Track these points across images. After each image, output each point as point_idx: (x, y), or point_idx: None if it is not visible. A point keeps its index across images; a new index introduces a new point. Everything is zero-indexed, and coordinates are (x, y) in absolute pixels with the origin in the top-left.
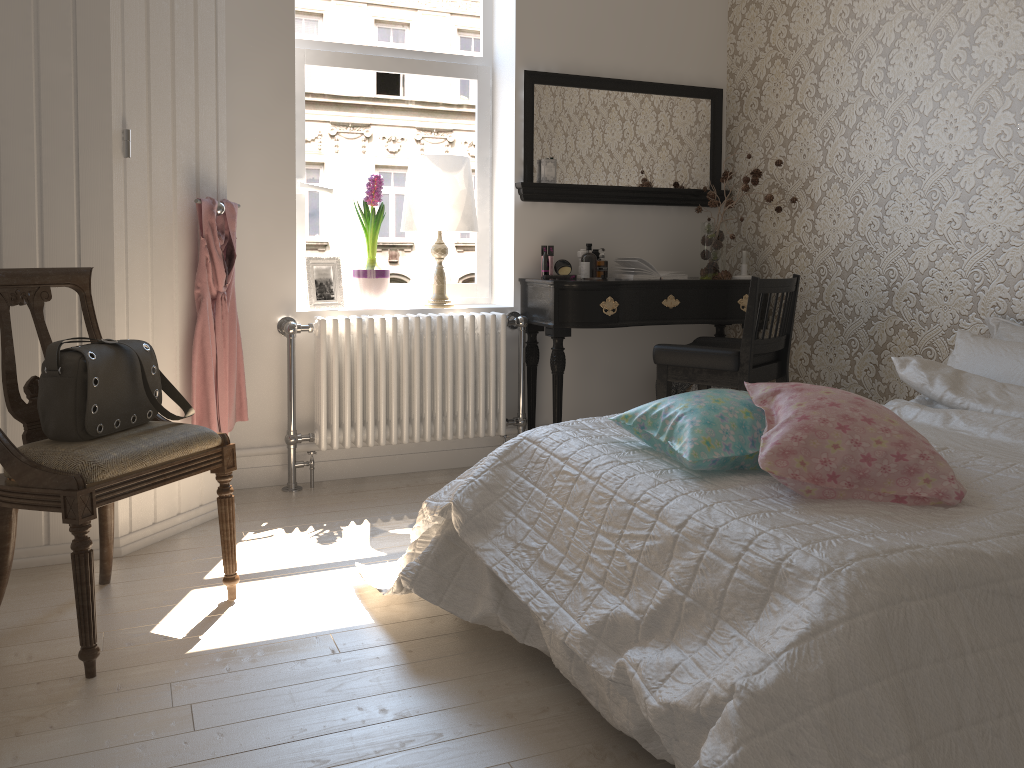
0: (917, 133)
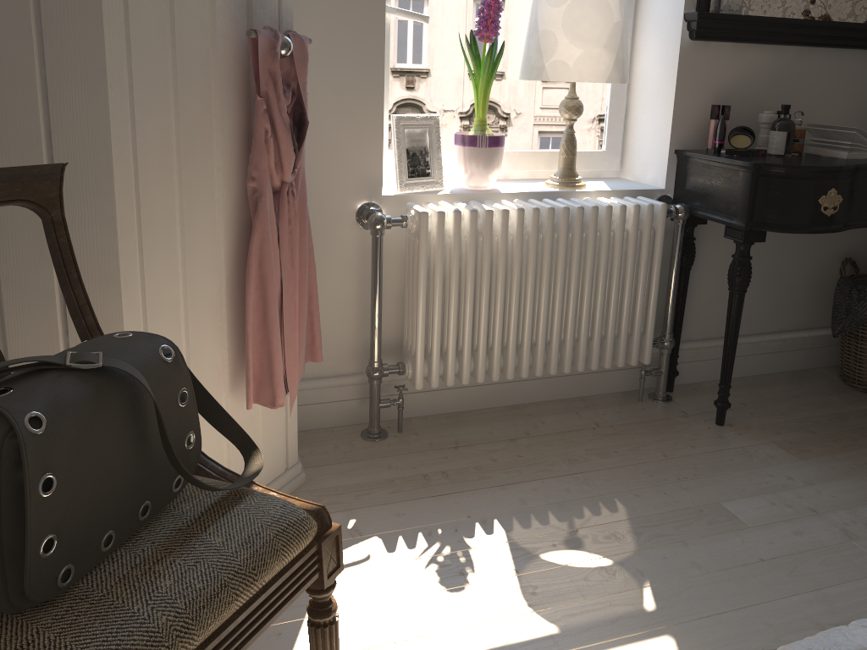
0: None
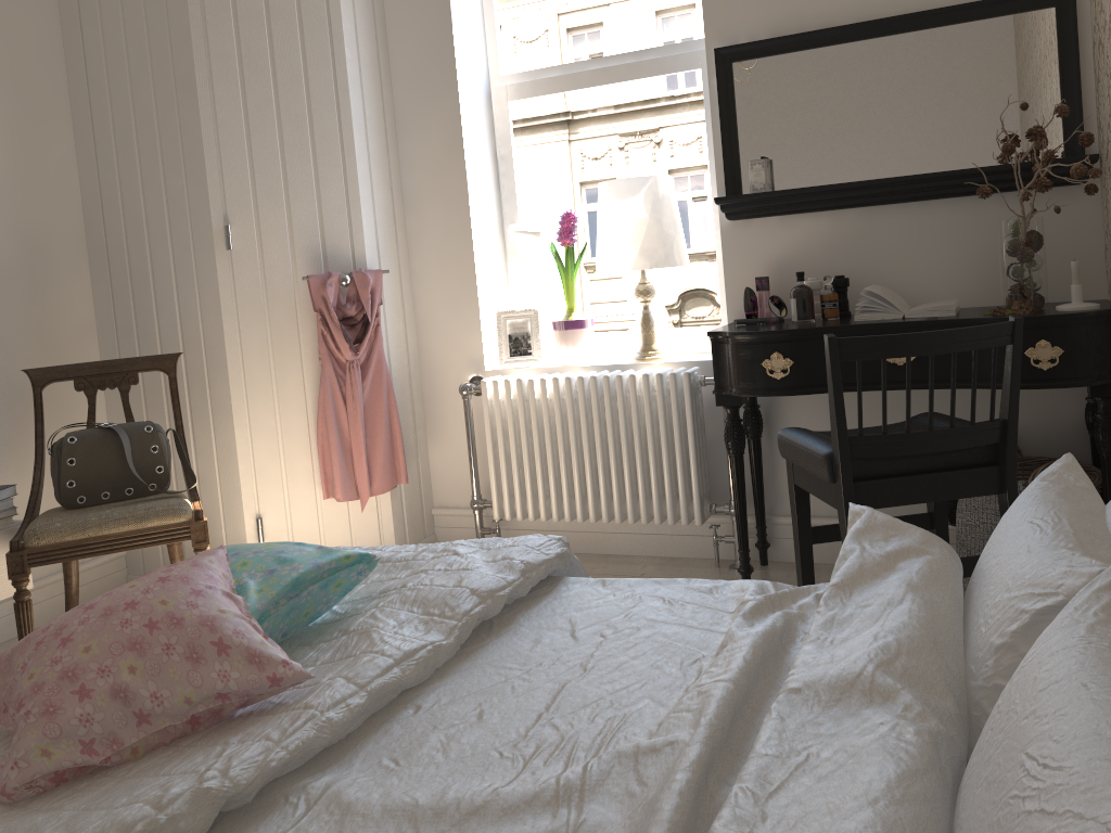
0: None
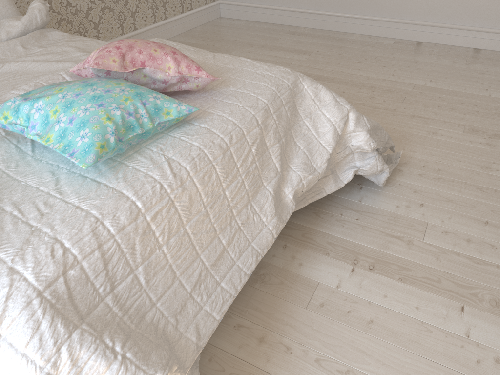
0: None
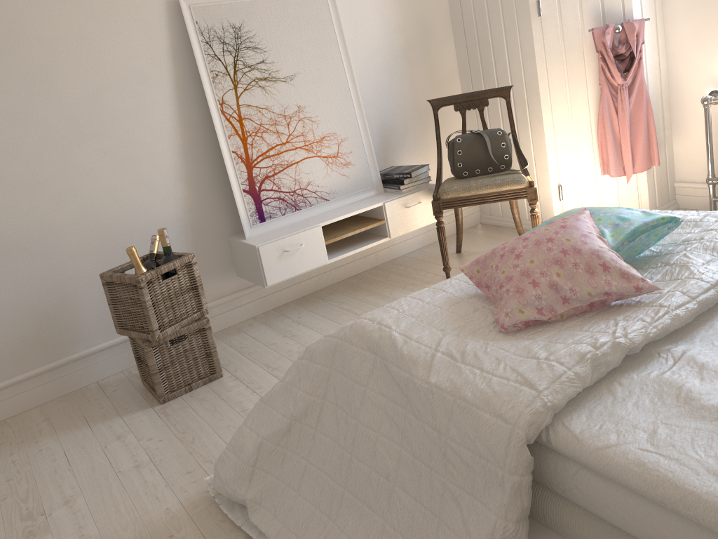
0: None
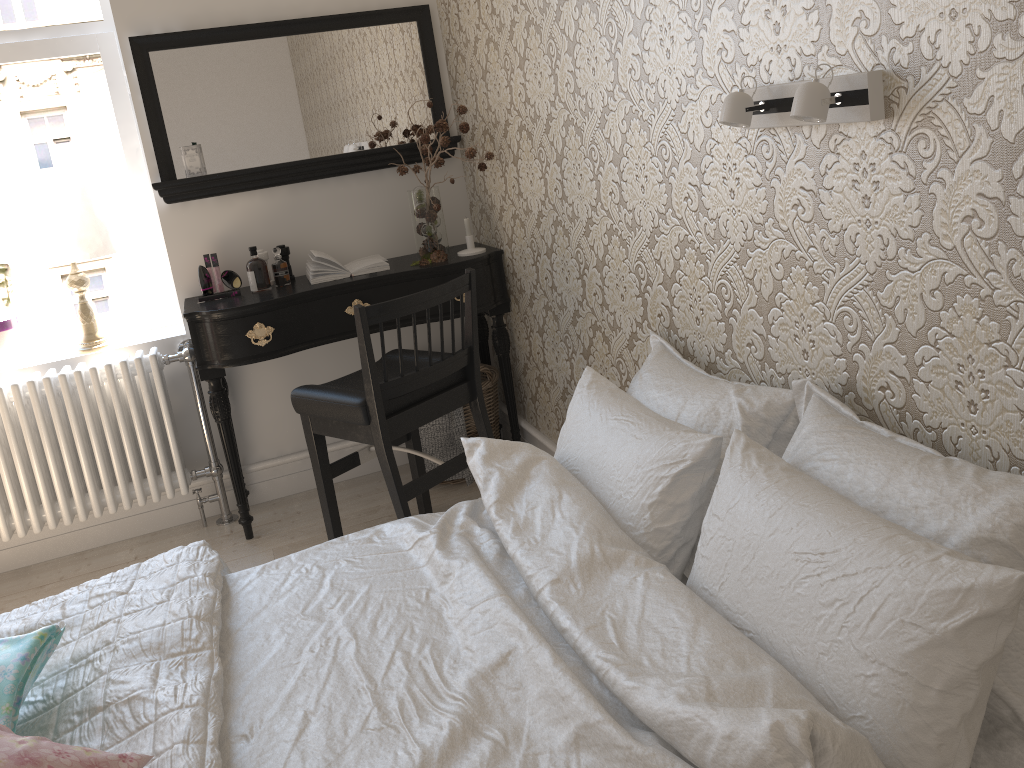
0: (569, 66)
